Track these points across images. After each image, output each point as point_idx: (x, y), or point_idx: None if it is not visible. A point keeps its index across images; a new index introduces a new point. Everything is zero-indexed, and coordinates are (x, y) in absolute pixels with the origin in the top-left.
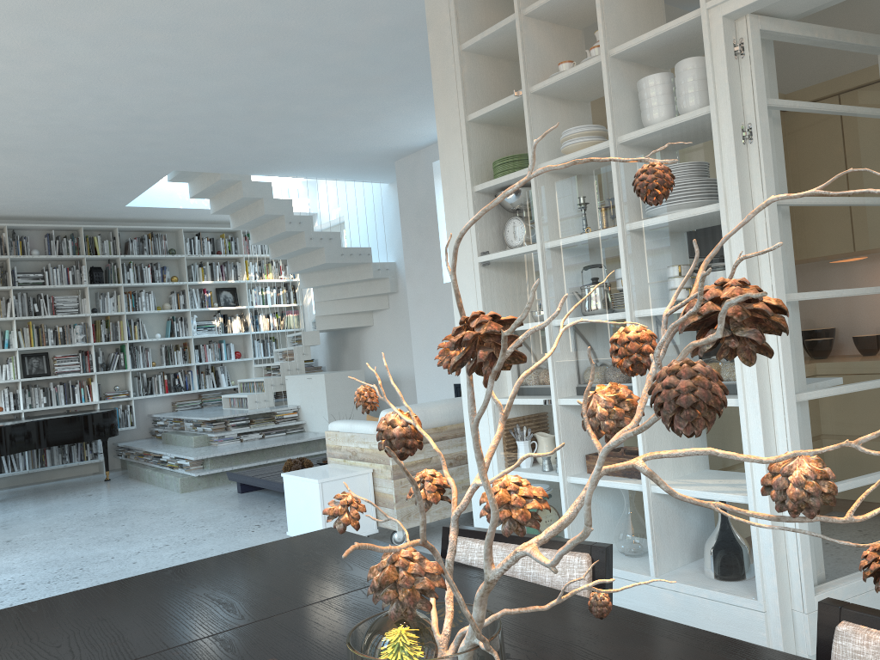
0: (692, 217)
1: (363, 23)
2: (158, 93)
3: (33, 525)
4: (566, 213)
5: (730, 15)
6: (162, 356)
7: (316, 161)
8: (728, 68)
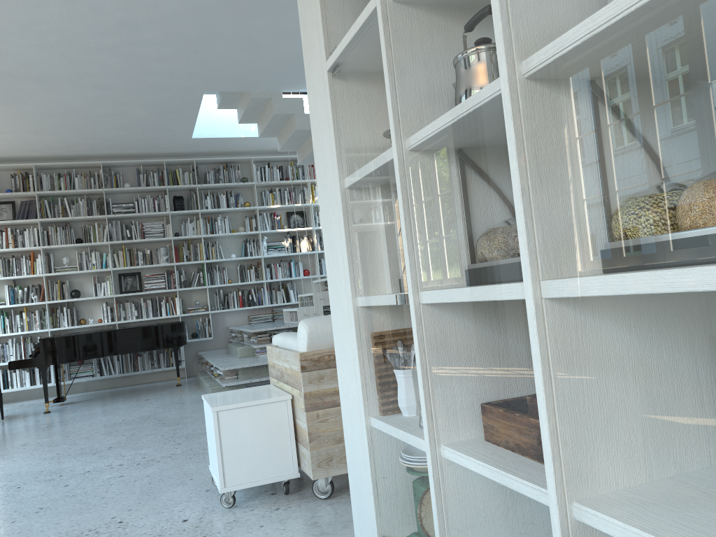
0: None
1: None
2: None
3: (66, 428)
4: None
5: None
6: (238, 274)
7: None
8: None
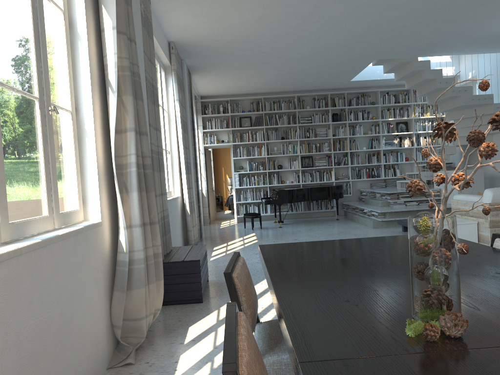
0: None
1: None
2: (368, 21)
3: (305, 234)
4: None
5: None
6: (366, 159)
7: (458, 45)
8: None
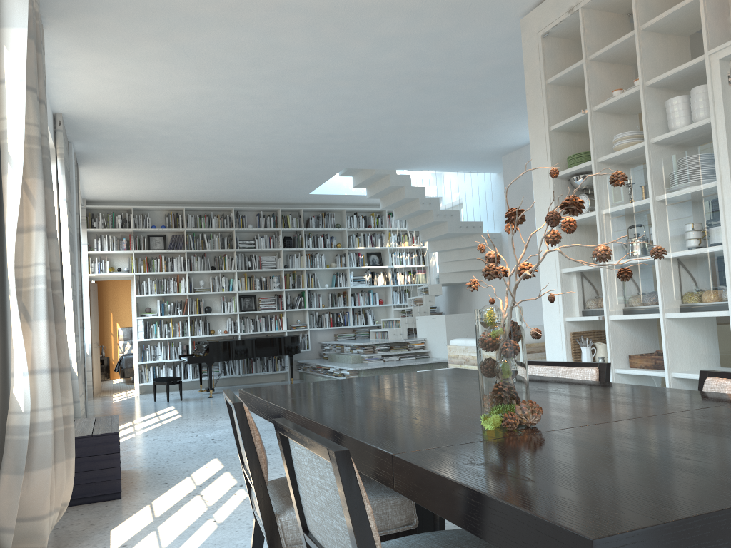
0: (699, 191)
1: (480, 65)
2: (342, 118)
3: None
4: (615, 190)
5: (724, 58)
6: (329, 300)
7: (443, 159)
8: (723, 92)
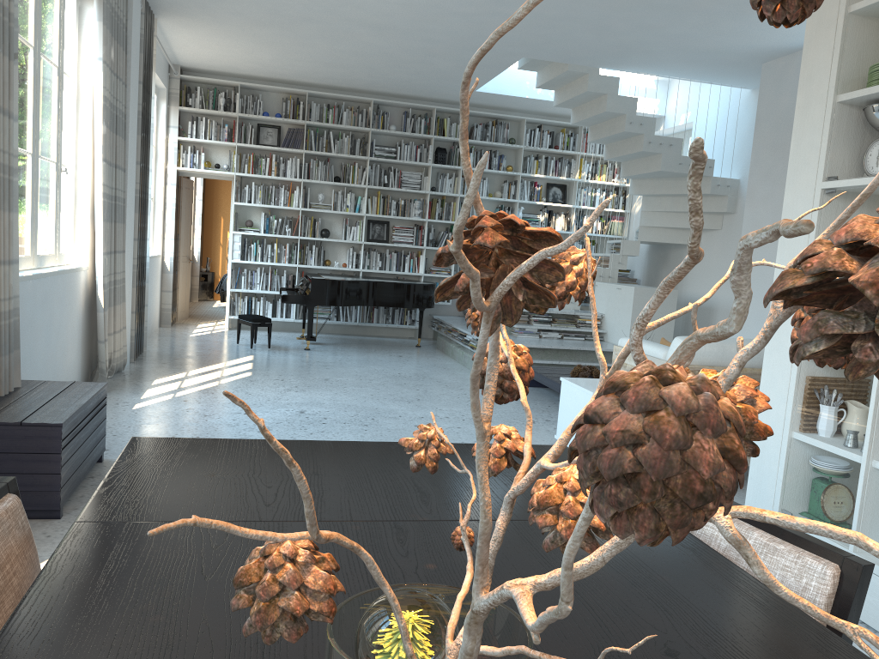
0: None
1: None
2: None
3: (349, 371)
4: None
5: None
6: None
7: (671, 58)
8: None
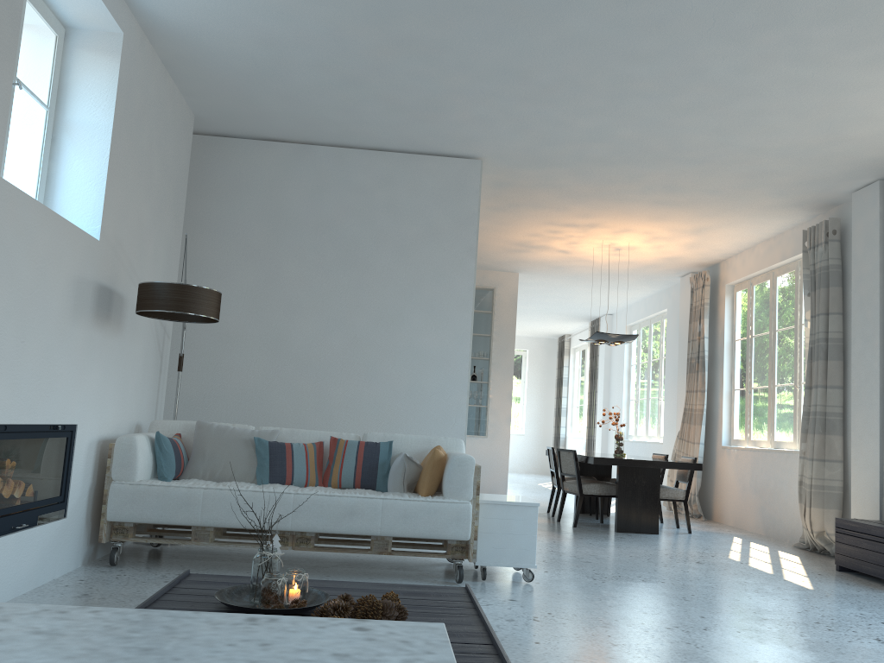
0: None
1: (470, 112)
2: (645, 1)
3: None
4: None
5: None
6: None
7: None
8: None
